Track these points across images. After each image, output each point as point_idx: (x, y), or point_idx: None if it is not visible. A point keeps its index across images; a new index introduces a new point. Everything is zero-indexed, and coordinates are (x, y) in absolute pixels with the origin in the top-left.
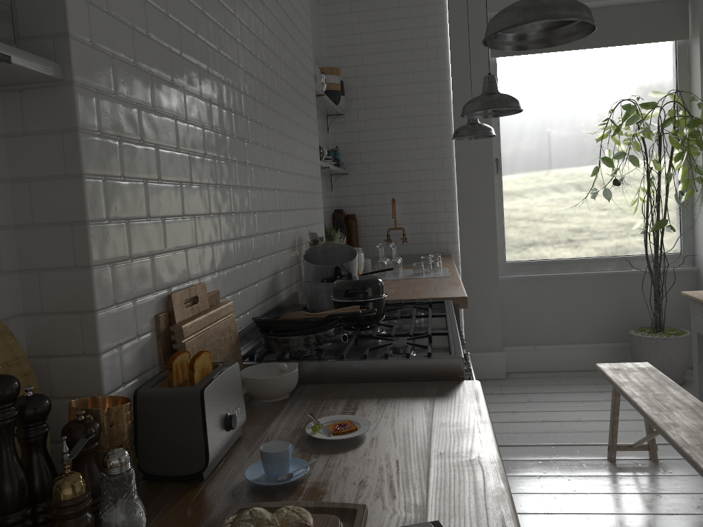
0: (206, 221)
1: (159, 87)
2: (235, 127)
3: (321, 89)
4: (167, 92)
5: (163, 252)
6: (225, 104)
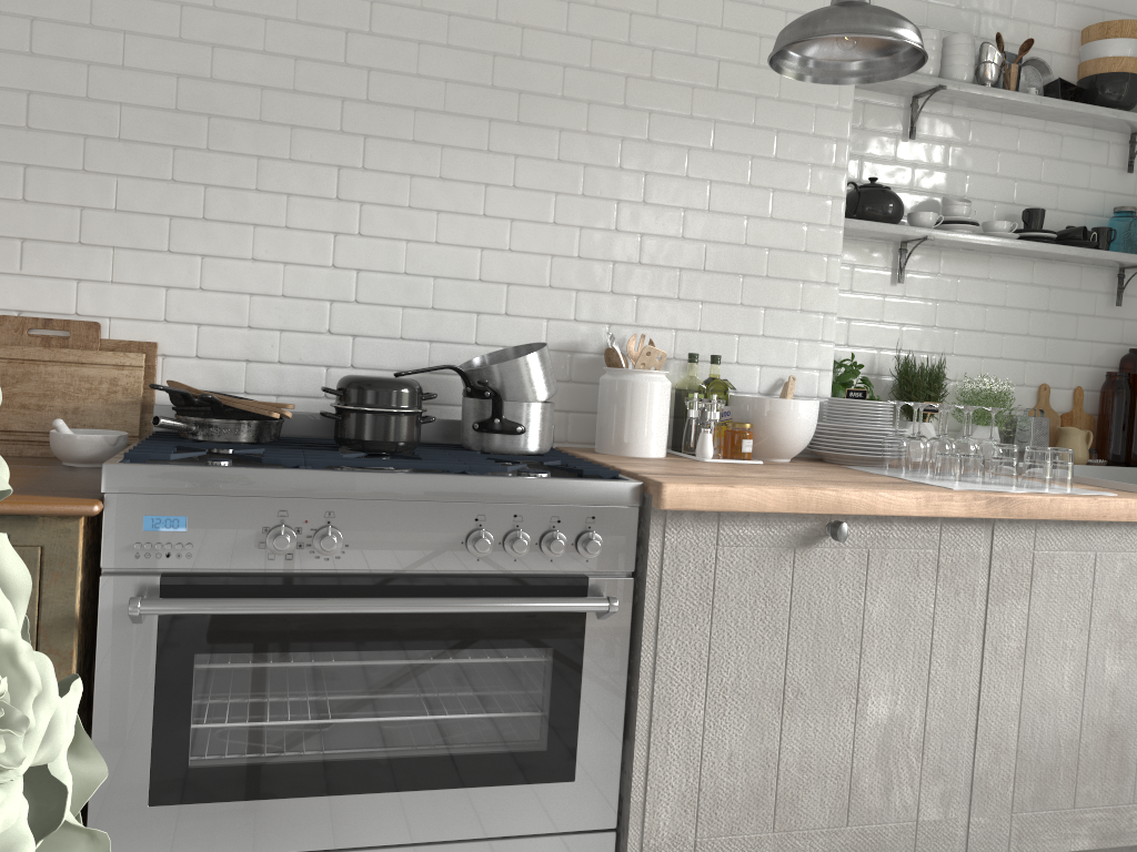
0: (148, 258)
1: (47, 106)
2: (297, 150)
3: (964, 76)
4: (66, 110)
5: (11, 273)
6: (265, 119)
